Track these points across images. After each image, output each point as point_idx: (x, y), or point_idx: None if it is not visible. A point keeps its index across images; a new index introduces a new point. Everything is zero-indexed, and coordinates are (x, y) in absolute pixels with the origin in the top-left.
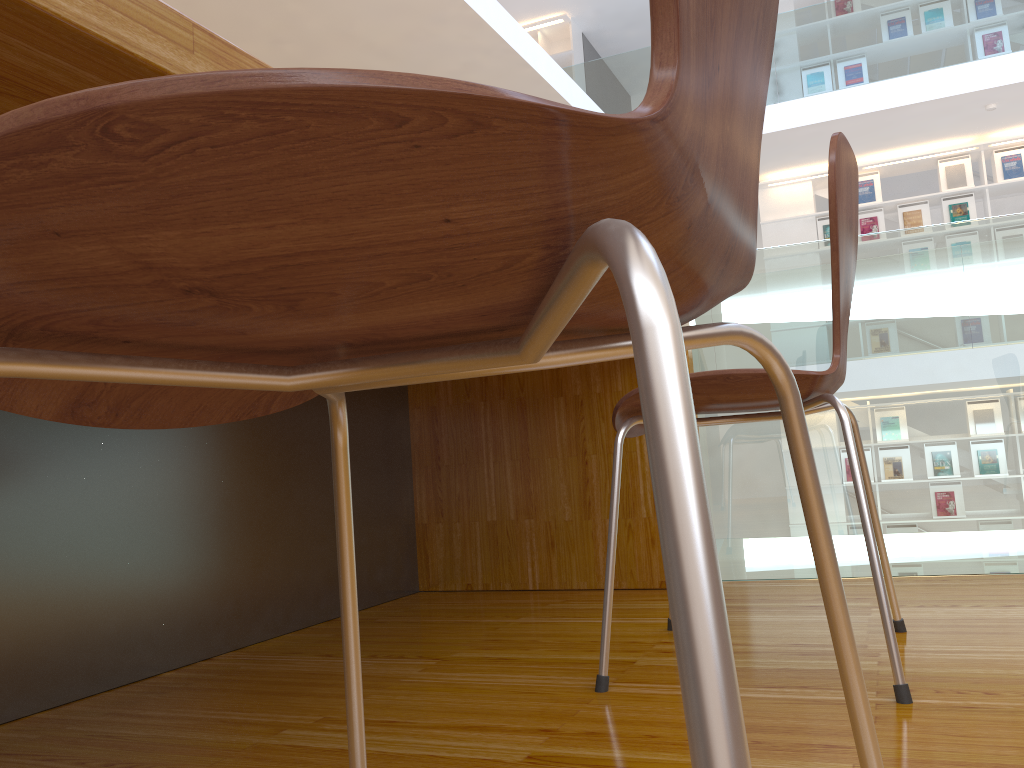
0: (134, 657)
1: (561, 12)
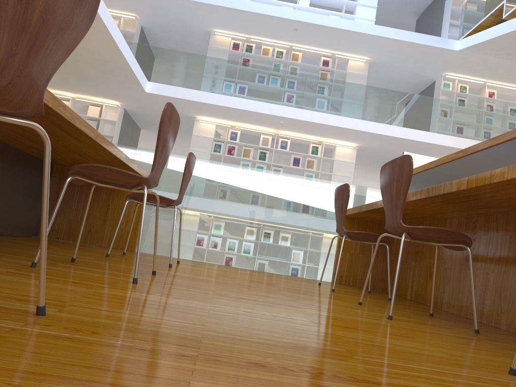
0: None
1: (135, 14)
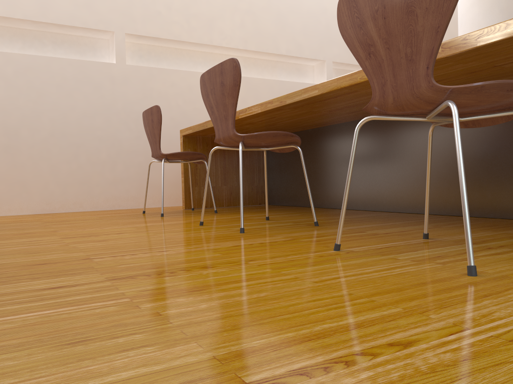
0: None
1: None
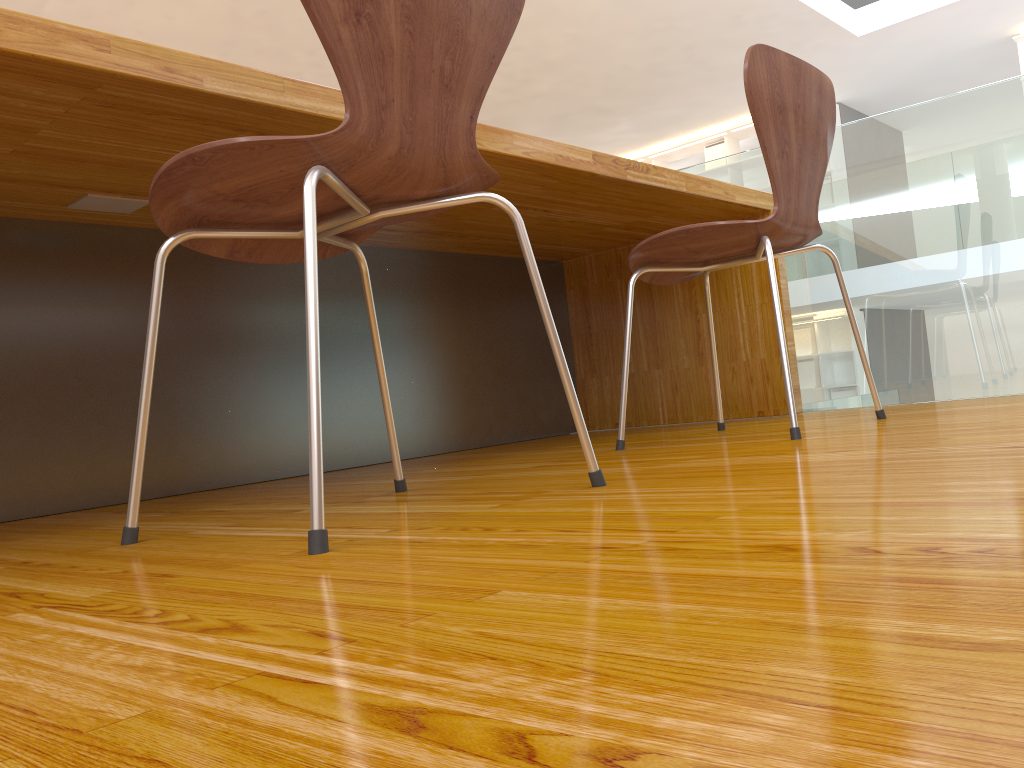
0: (357, 451)
1: None
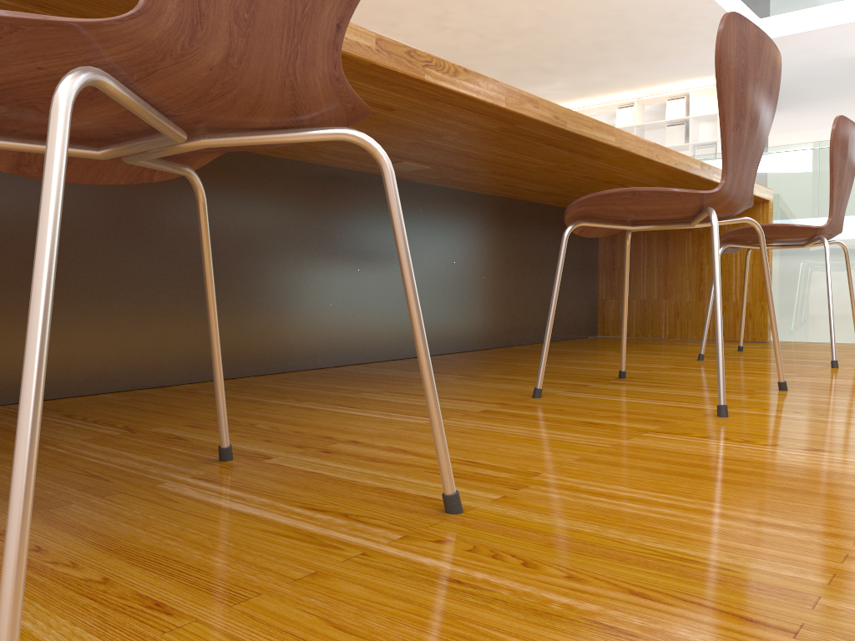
0: (484, 339)
1: None
